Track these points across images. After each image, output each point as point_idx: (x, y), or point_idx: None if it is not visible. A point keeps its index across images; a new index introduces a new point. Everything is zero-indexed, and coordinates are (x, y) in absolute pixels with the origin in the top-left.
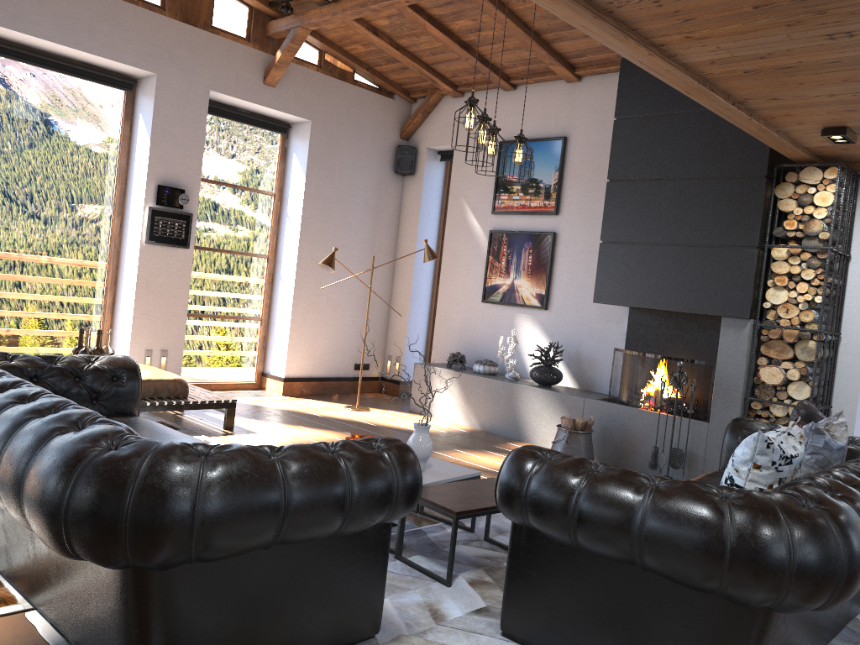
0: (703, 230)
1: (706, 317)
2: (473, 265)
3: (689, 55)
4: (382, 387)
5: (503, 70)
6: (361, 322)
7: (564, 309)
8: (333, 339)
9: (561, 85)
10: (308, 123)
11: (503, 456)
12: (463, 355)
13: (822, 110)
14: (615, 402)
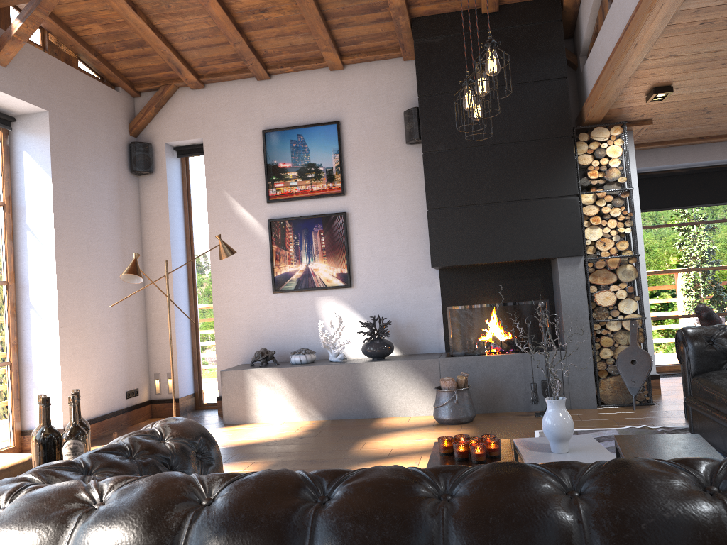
0: (527, 187)
1: (513, 264)
2: (252, 258)
3: (693, 1)
4: (154, 411)
5: (264, 57)
6: (125, 343)
7: (371, 283)
8: (103, 368)
9: (323, 73)
10: (44, 114)
11: (405, 433)
12: (270, 350)
13: (684, 68)
14: (463, 356)
